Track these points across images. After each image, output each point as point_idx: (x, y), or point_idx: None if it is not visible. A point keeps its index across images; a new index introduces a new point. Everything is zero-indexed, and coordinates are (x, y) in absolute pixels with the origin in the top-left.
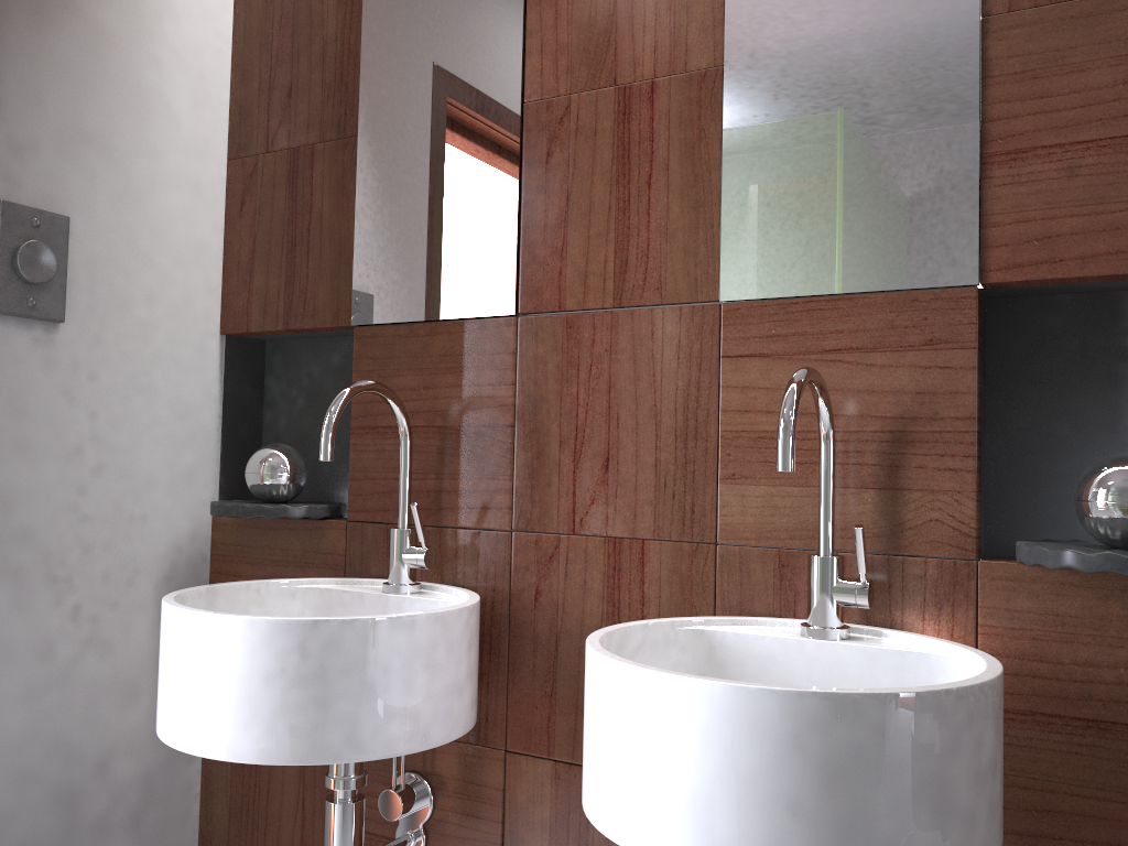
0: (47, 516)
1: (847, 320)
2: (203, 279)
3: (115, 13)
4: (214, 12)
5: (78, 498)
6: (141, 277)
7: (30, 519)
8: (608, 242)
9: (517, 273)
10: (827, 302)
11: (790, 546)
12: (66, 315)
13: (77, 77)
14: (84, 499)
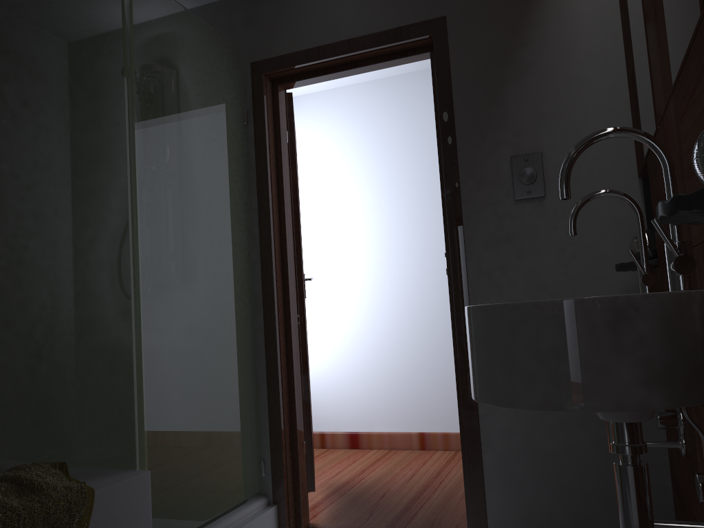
0: (551, 278)
1: (690, 71)
2: (621, 153)
3: (551, 55)
4: (607, 20)
5: (565, 269)
6: (583, 164)
7: (543, 280)
8: (660, 69)
9: (654, 104)
10: (686, 63)
11: (703, 240)
12: (547, 192)
13: (537, 92)
14: (568, 270)
